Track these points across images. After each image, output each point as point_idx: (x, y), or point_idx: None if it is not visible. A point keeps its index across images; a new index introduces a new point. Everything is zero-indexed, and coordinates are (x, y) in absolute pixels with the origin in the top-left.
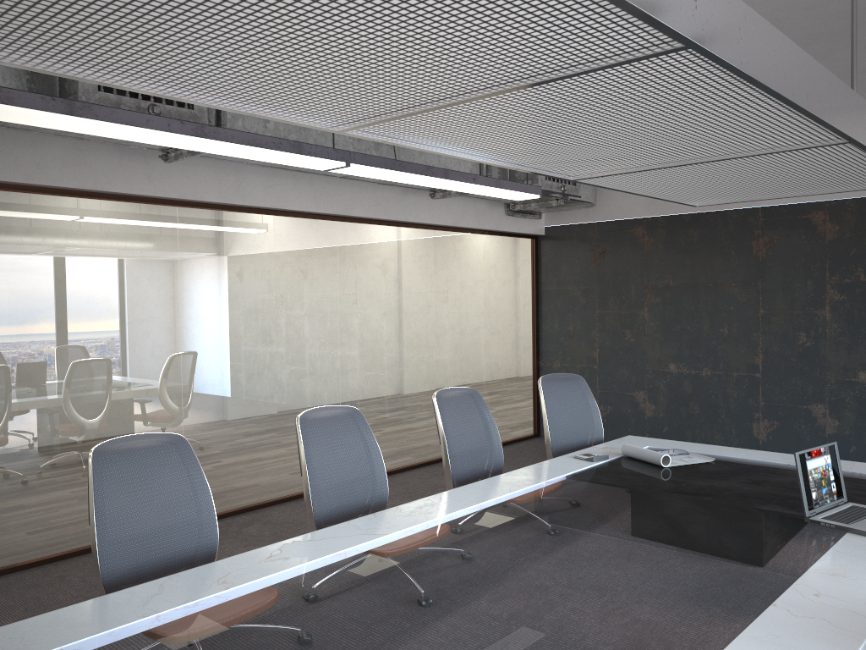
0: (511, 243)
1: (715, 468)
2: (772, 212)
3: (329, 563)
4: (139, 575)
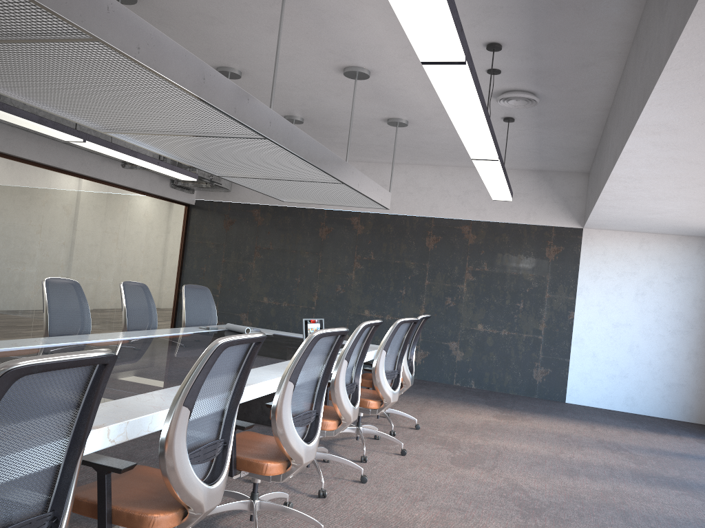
0: (171, 206)
1: (272, 336)
2: (332, 213)
3: (70, 344)
4: None
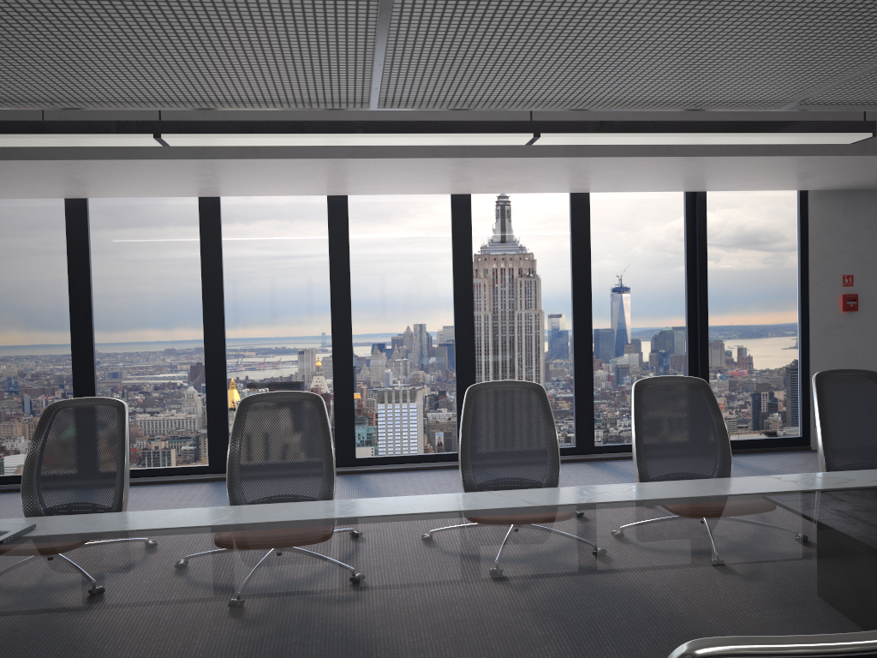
0: None
1: None
2: None
3: None
4: None
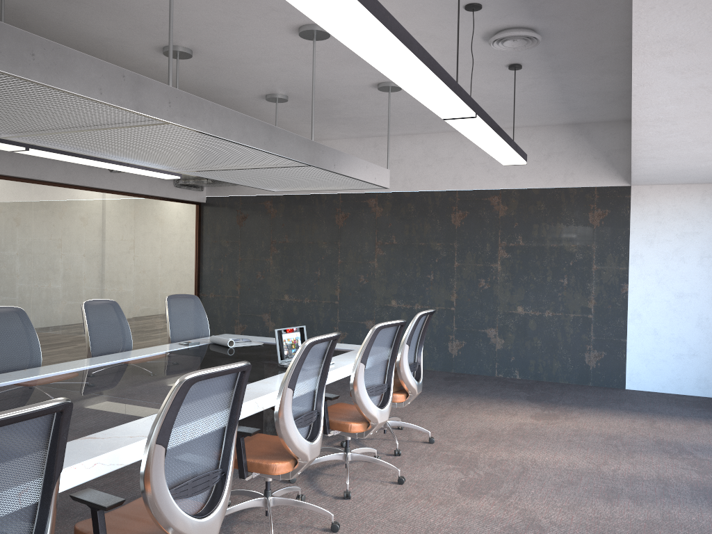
0: (179, 207)
1: (260, 347)
2: (347, 197)
3: None
4: None
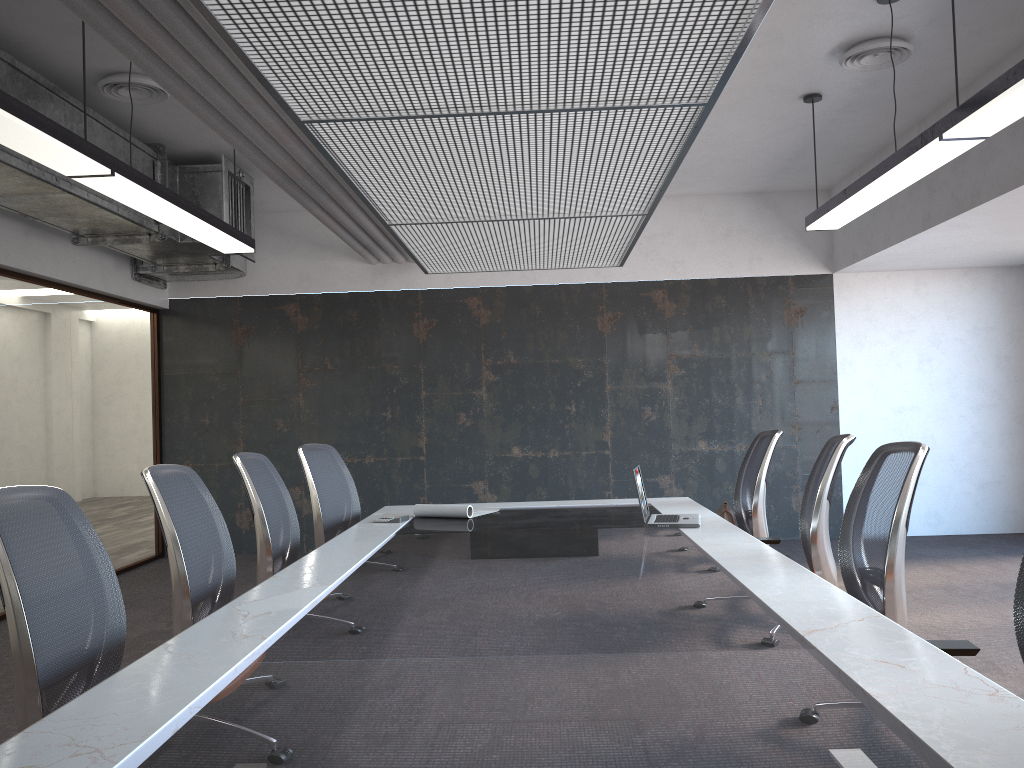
0: (133, 315)
1: (511, 514)
2: (431, 295)
3: (324, 607)
4: (63, 672)
